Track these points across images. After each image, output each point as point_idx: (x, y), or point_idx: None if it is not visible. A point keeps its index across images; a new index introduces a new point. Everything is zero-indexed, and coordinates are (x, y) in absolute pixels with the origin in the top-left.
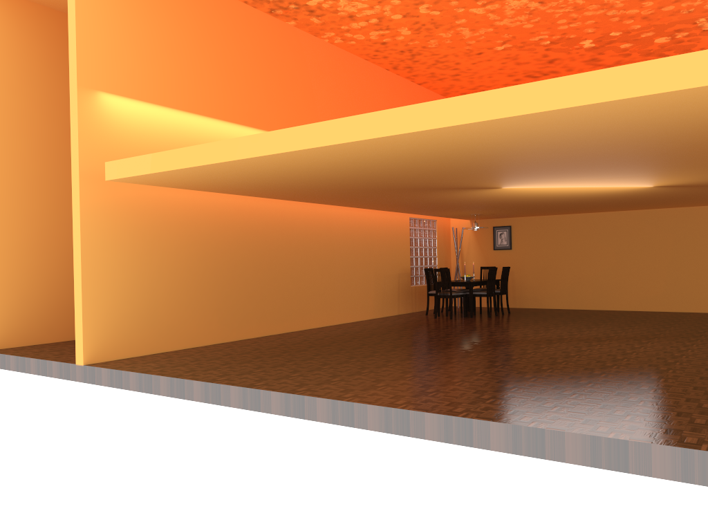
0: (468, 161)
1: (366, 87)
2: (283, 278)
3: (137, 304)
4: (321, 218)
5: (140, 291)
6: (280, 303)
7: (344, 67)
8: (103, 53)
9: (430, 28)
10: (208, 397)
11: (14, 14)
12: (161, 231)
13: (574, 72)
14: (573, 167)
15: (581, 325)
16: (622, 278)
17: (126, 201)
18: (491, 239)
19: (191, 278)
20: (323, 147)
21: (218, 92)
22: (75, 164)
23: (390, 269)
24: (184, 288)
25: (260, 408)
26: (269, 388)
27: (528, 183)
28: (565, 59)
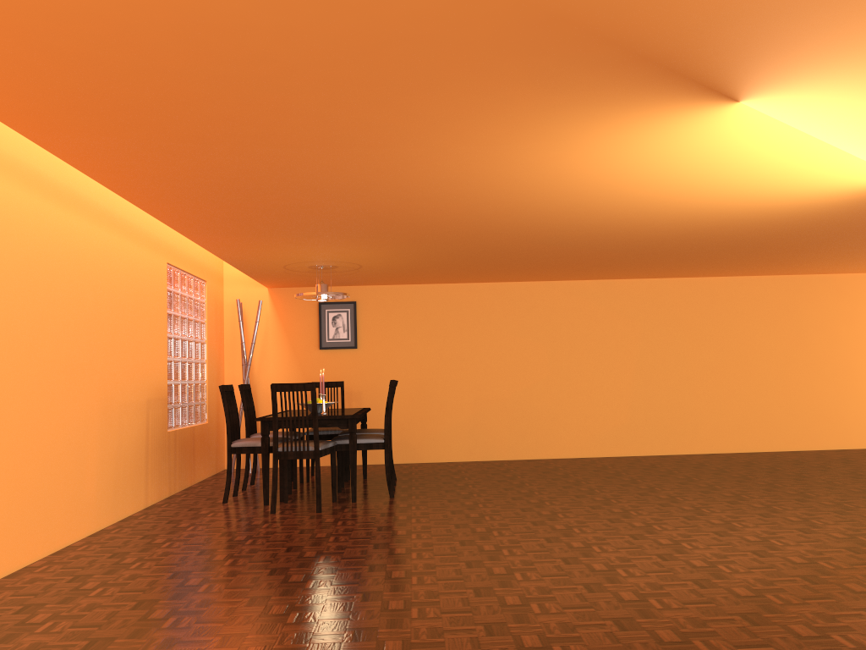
0: None
1: None
2: None
3: None
4: None
5: None
6: None
7: None
8: None
9: None
10: None
11: None
12: None
13: None
14: None
15: (657, 506)
16: (562, 399)
17: None
18: (315, 328)
19: None
20: None
21: None
22: None
23: (132, 389)
24: None
25: None
26: None
27: None
28: None
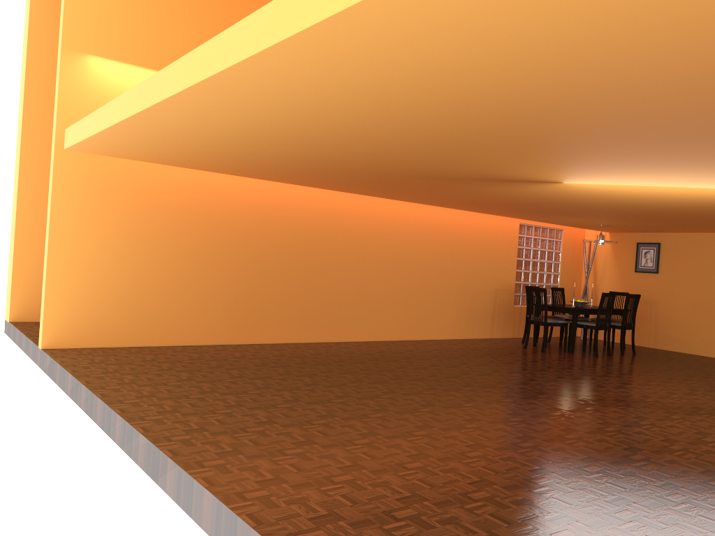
0: (424, 130)
1: None
2: (321, 279)
3: (117, 290)
4: (384, 214)
5: (122, 276)
6: (313, 308)
7: None
8: (98, 13)
9: None
10: (87, 407)
11: None
12: (156, 212)
13: None
14: (613, 148)
15: (705, 386)
16: None
17: (113, 176)
18: (634, 258)
19: (191, 268)
20: (175, 99)
21: None
22: (53, 133)
23: (483, 283)
24: (180, 278)
25: (110, 432)
26: (124, 410)
27: (590, 176)
28: None
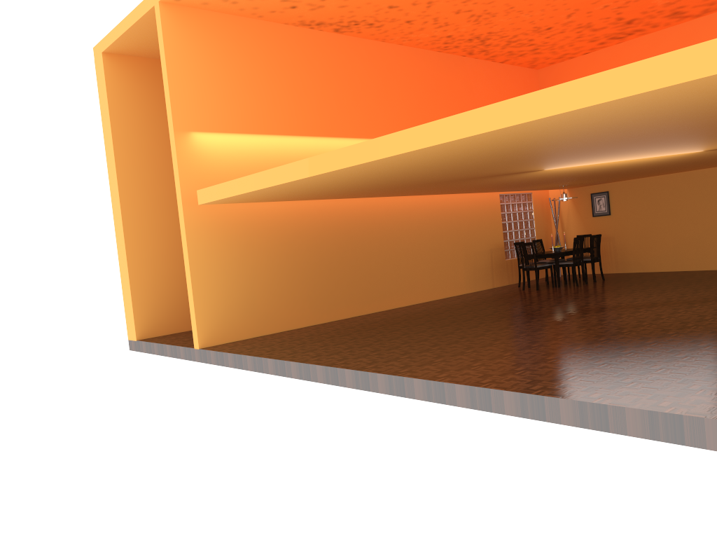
0: (471, 162)
1: (441, 77)
2: (368, 265)
3: (238, 298)
4: (402, 207)
5: (239, 287)
6: (366, 287)
7: (416, 63)
8: (191, 100)
9: (487, 17)
10: (277, 371)
11: (134, 71)
12: (252, 237)
13: (662, 27)
14: (580, 153)
15: (657, 290)
16: None
17: (221, 216)
18: (590, 206)
19: (282, 273)
20: (333, 171)
21: (292, 113)
22: (178, 193)
23: (480, 246)
24: (276, 282)
25: (310, 378)
26: (316, 363)
27: (563, 165)
28: (643, 18)
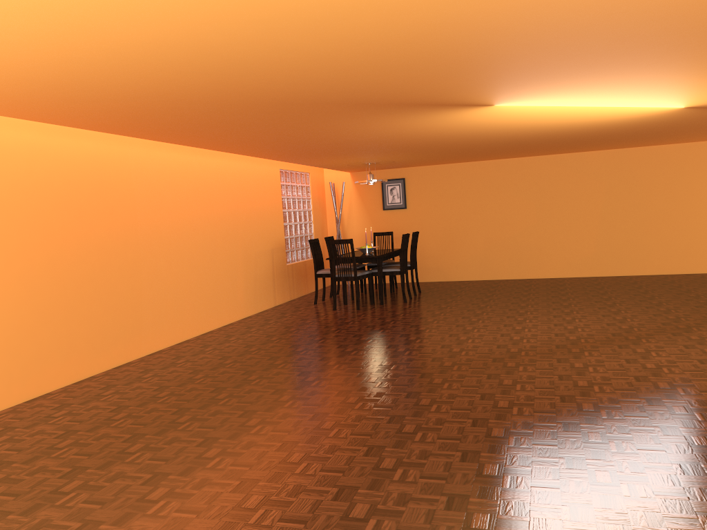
0: None
1: None
2: (105, 273)
3: None
4: (162, 168)
5: None
6: (103, 318)
7: None
8: None
9: None
10: None
11: None
12: None
13: None
14: None
15: (549, 310)
16: (545, 238)
17: None
18: (380, 196)
19: None
20: None
21: None
22: None
23: (261, 244)
24: None
25: None
26: None
27: (552, 94)
28: None
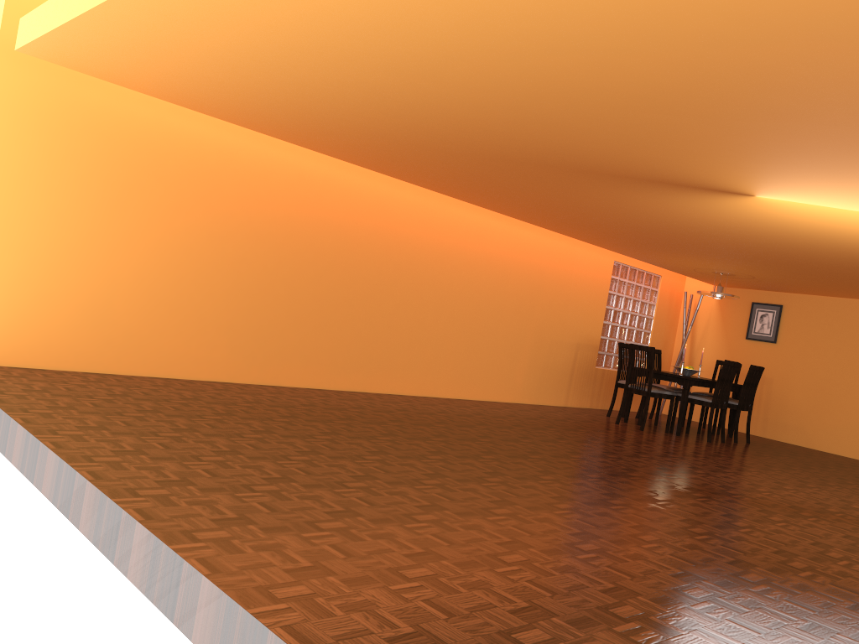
0: (653, 61)
1: None
2: (365, 304)
3: (74, 285)
4: (455, 225)
5: (84, 264)
6: (351, 343)
7: None
8: None
9: None
10: (24, 463)
11: None
12: (145, 176)
13: None
14: None
15: None
16: None
17: (85, 111)
18: (746, 322)
19: (188, 266)
20: None
21: None
22: None
23: (563, 334)
24: (171, 279)
25: (69, 511)
26: (98, 474)
27: (809, 187)
28: None
